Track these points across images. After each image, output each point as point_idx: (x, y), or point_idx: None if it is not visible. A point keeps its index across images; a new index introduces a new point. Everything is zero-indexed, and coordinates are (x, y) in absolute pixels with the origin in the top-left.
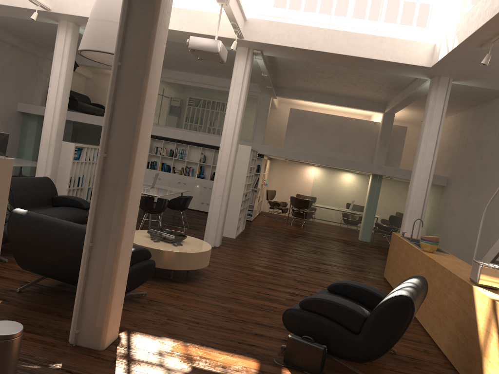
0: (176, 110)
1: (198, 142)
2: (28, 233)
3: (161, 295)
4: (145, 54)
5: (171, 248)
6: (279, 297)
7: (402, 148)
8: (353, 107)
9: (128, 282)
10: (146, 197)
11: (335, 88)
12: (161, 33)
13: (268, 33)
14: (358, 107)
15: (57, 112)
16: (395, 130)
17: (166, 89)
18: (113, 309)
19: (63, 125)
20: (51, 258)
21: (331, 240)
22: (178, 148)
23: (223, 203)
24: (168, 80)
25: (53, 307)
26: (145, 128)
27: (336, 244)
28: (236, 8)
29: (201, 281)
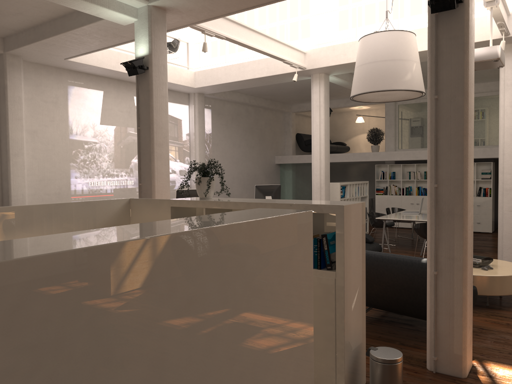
0: (422, 130)
1: None
2: None
3: (488, 323)
4: (461, 81)
5: (482, 272)
6: None
7: None
8: None
9: None
10: (424, 223)
11: None
12: (471, 56)
13: None
14: None
15: (322, 157)
16: None
17: (408, 112)
18: (467, 336)
19: (328, 168)
20: (382, 290)
21: None
22: None
23: None
24: (408, 101)
25: (391, 336)
26: (470, 152)
27: None
28: (501, 6)
29: None
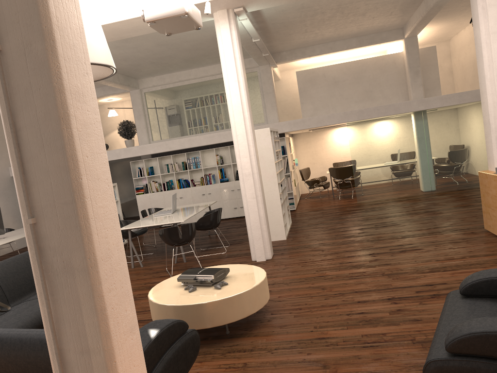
0: (173, 118)
1: (208, 144)
2: None
3: (221, 372)
4: (35, 11)
5: (214, 295)
6: (379, 313)
7: (438, 72)
8: (366, 45)
9: None
10: (167, 229)
11: (341, 29)
12: None
13: None
14: (373, 43)
15: None
16: (422, 54)
17: (156, 99)
18: None
19: None
20: None
21: (393, 203)
22: (189, 158)
23: (260, 205)
24: (154, 88)
25: None
26: (88, 148)
27: (401, 205)
28: None
29: (268, 322)
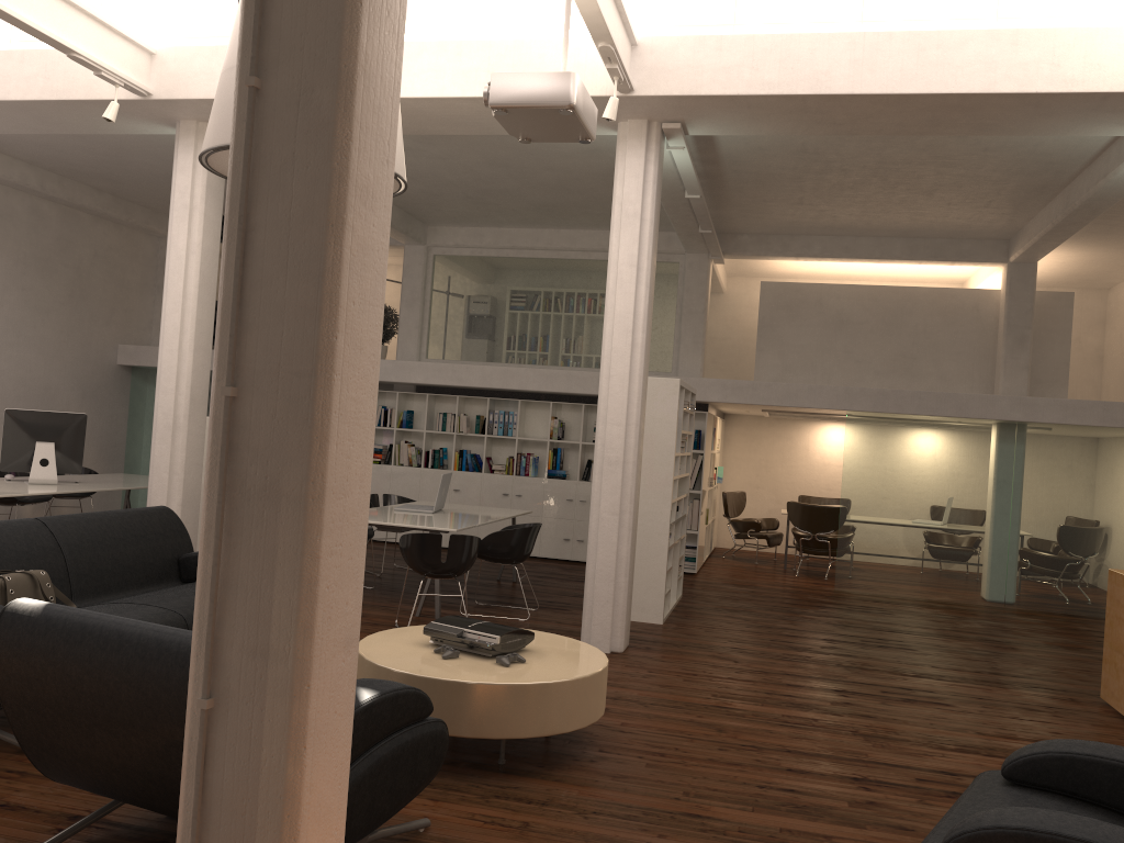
0: (481, 320)
1: (541, 391)
2: (49, 675)
3: (474, 826)
4: (335, 37)
5: (492, 673)
6: (828, 799)
7: (1068, 349)
8: (924, 258)
9: (366, 801)
10: (420, 536)
11: (876, 215)
12: None
13: (698, 68)
14: (938, 257)
15: (188, 344)
16: (1042, 304)
17: (455, 274)
18: None
19: (206, 377)
20: (119, 747)
21: (912, 607)
22: (494, 410)
23: (625, 532)
24: (456, 250)
25: None
26: (359, 290)
27: (930, 616)
28: (608, 5)
29: (590, 763)
